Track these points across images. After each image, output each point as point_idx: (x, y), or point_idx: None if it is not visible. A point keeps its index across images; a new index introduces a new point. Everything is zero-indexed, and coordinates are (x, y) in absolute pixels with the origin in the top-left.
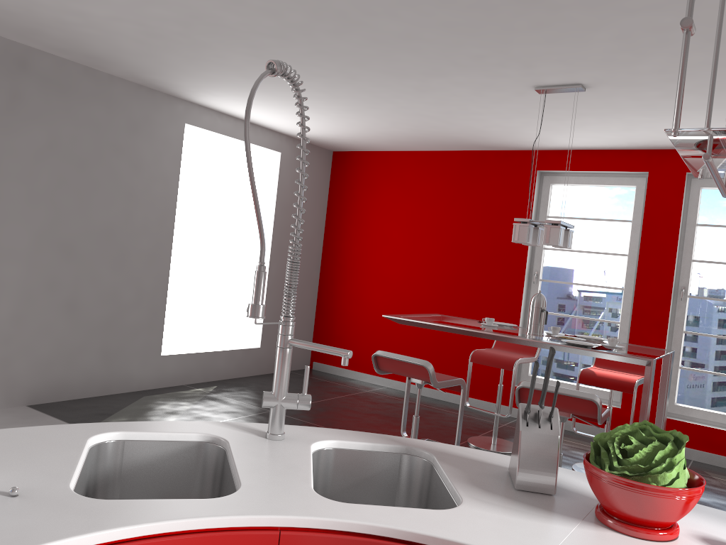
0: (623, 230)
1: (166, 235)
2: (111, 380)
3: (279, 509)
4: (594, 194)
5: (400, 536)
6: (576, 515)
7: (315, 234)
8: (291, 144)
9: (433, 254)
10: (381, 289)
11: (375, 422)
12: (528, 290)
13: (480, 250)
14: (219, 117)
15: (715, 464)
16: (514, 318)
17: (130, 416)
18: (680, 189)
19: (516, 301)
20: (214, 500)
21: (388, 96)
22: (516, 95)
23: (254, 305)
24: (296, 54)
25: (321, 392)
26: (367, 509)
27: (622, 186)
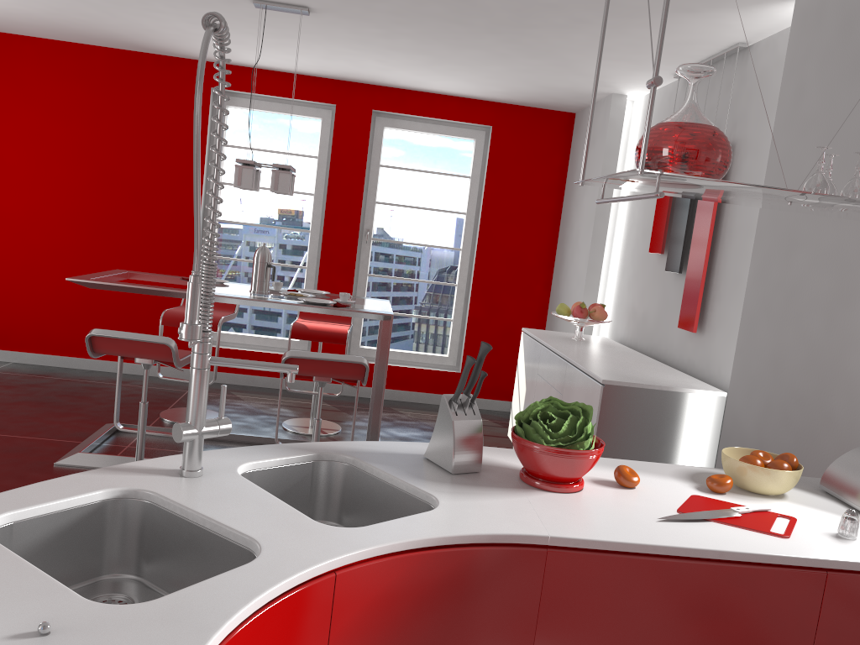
0: (309, 167)
1: None
2: None
3: (326, 551)
4: (277, 123)
5: (433, 543)
6: (513, 485)
7: None
8: None
9: (73, 184)
10: None
11: (31, 413)
12: (203, 232)
13: (140, 182)
14: None
15: (396, 399)
16: (189, 266)
17: None
18: (367, 128)
19: (191, 245)
20: (258, 562)
21: None
22: (225, 2)
23: (194, 325)
24: None
25: None
26: (387, 527)
27: (308, 117)
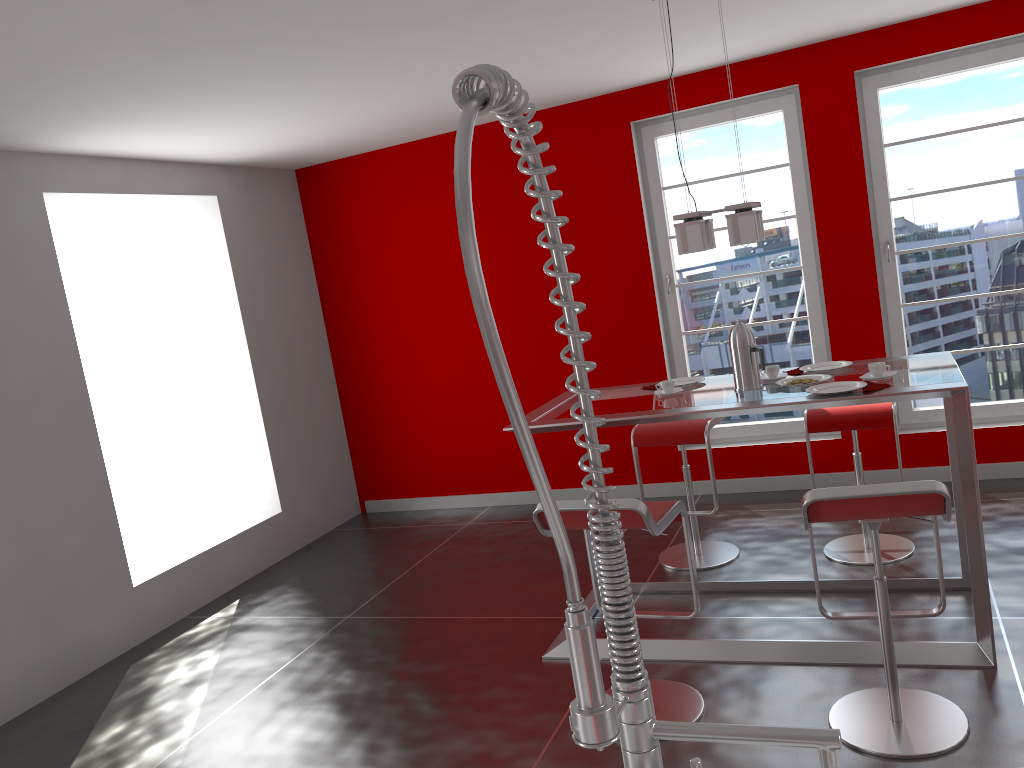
0: (780, 181)
1: (75, 393)
2: (66, 661)
3: None
4: (724, 138)
5: None
6: None
7: (309, 308)
8: (227, 177)
9: (505, 290)
10: (439, 364)
11: (512, 578)
12: (662, 306)
13: (575, 265)
14: (97, 165)
15: (990, 477)
16: (655, 354)
17: (126, 718)
18: (852, 99)
19: (651, 327)
20: None
21: (396, 62)
22: (612, 11)
23: (595, 715)
24: (231, 26)
25: (403, 550)
26: None
27: (763, 114)
